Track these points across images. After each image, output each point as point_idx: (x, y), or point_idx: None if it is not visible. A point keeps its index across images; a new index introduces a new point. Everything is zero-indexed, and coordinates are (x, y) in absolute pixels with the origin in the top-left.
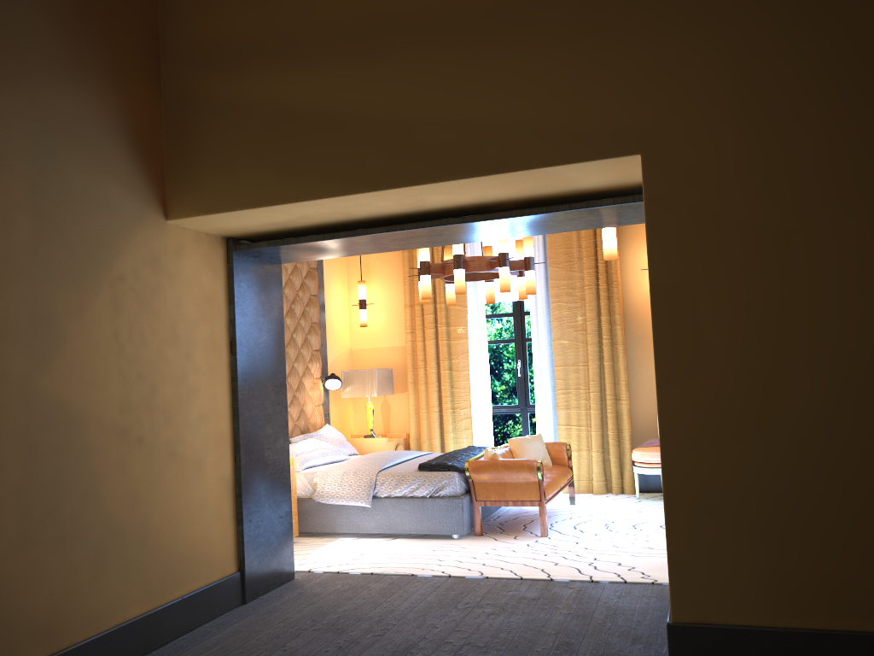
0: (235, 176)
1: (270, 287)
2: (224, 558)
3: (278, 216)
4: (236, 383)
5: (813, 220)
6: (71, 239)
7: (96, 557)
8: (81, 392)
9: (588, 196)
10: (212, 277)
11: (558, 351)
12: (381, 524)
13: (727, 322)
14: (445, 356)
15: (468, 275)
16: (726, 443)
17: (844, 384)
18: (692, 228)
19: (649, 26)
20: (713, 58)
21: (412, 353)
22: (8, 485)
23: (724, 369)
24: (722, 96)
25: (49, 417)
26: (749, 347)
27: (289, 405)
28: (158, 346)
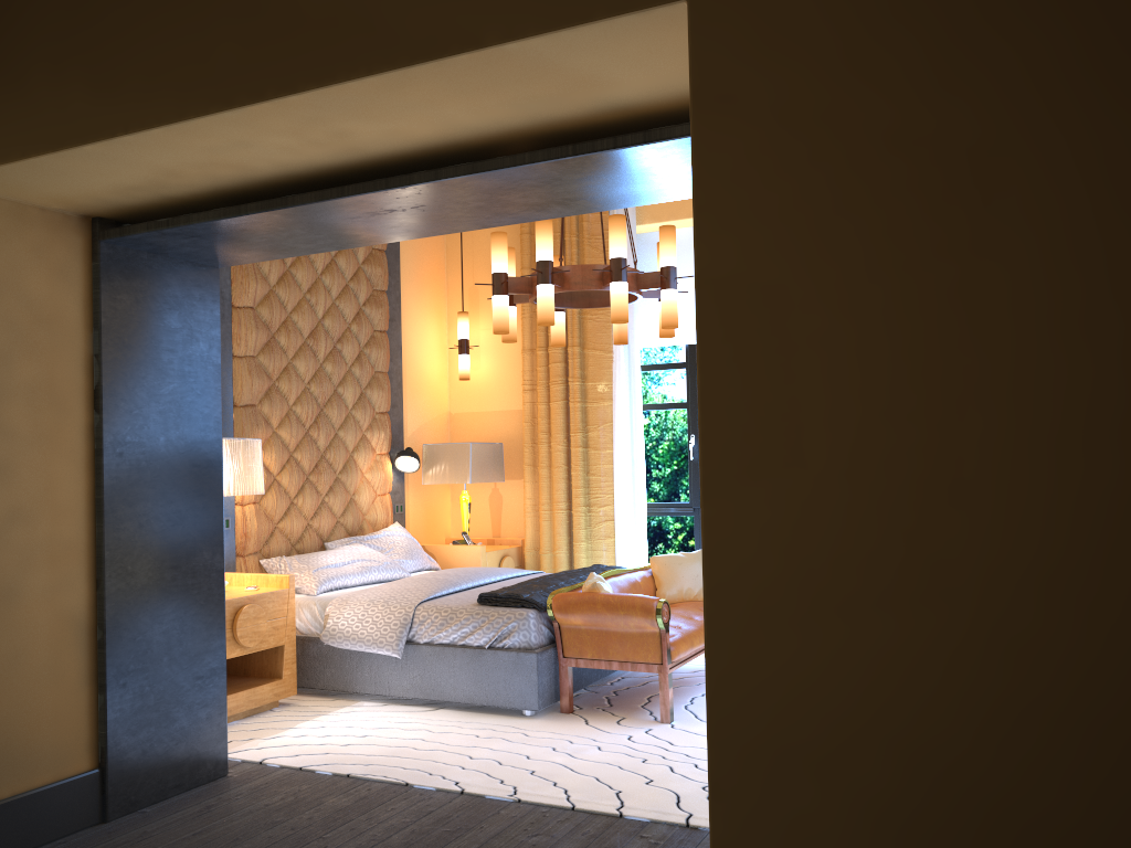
0: (30, 96)
1: (191, 304)
2: (64, 747)
3: (121, 171)
4: (101, 459)
5: (1050, 122)
6: None
7: None
8: None
9: (657, 123)
10: (54, 281)
11: None
12: (419, 686)
13: (849, 357)
14: (577, 426)
15: (582, 298)
16: (838, 622)
17: (1106, 504)
18: (784, 153)
19: None
20: None
21: (532, 420)
22: None
23: (838, 460)
24: None
25: None
26: (895, 412)
27: (328, 493)
28: None
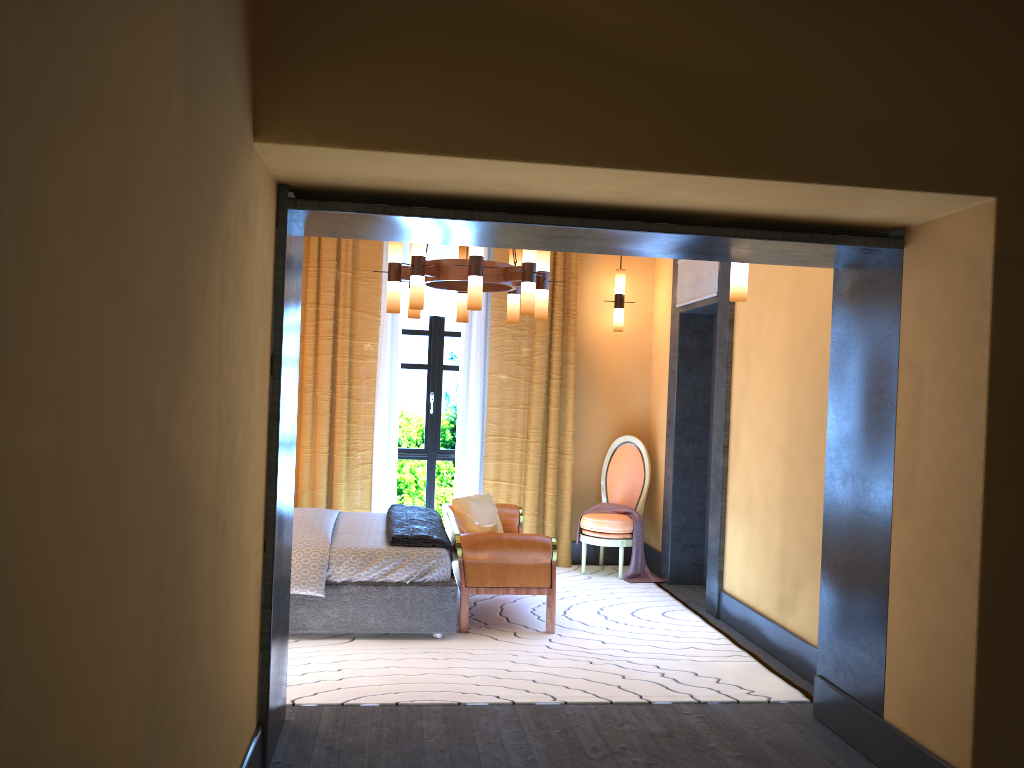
0: (401, 94)
1: (298, 271)
2: (252, 709)
3: (432, 172)
4: (278, 424)
5: None
6: (204, 152)
7: (191, 756)
8: (196, 450)
9: (820, 226)
10: (269, 247)
11: (495, 388)
12: (334, 620)
13: None
14: (345, 379)
15: (446, 281)
16: None
17: None
18: None
19: (1022, 37)
20: None
21: None
22: (144, 651)
23: None
24: None
25: (176, 502)
26: None
27: None
28: (239, 362)
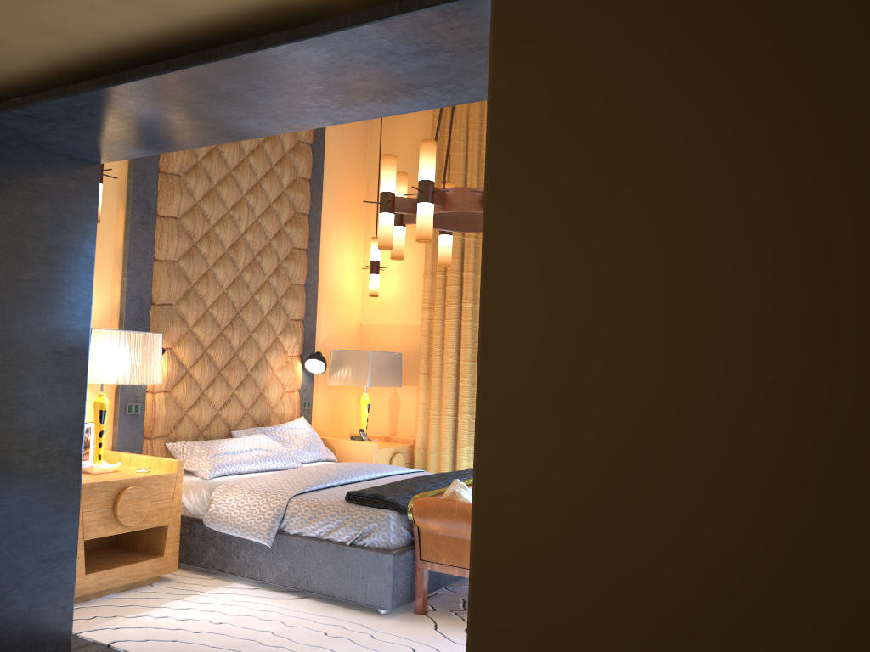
0: None
1: (65, 196)
2: None
3: None
4: None
5: None
6: None
7: None
8: None
9: None
10: None
11: None
12: (286, 574)
13: (715, 226)
14: (467, 342)
15: (467, 223)
16: None
17: None
18: None
19: None
20: None
21: (428, 335)
22: None
23: (687, 393)
24: None
25: None
26: (787, 319)
27: (238, 387)
28: None
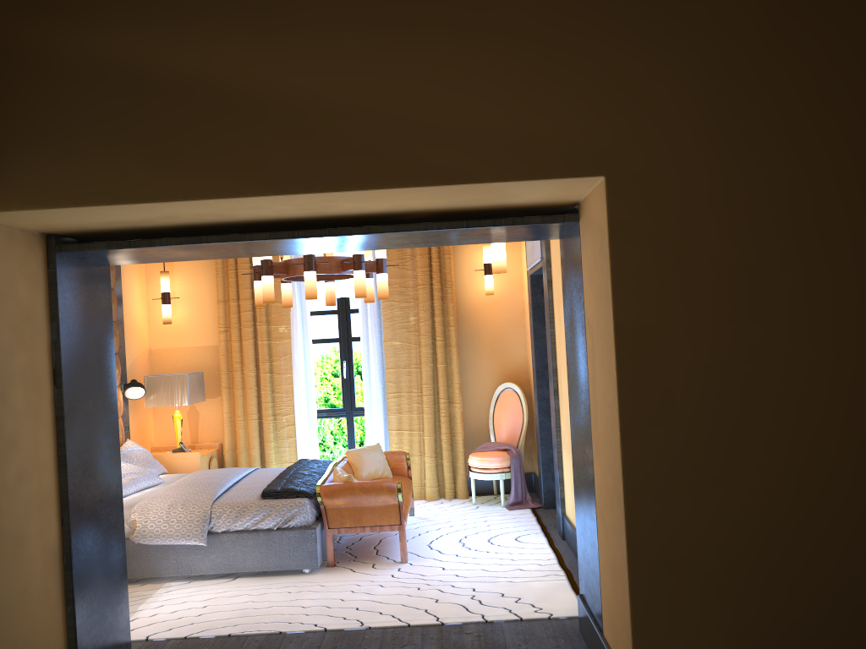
0: (81, 160)
1: (99, 296)
2: None
3: (136, 215)
4: (63, 423)
5: (780, 261)
6: None
7: None
8: None
9: (509, 210)
10: (31, 287)
11: (390, 353)
12: (219, 564)
13: (694, 365)
14: (265, 358)
15: None
16: (692, 495)
17: (806, 431)
18: (659, 262)
19: (615, 33)
20: (683, 77)
21: (227, 354)
22: None
23: (690, 416)
24: (691, 120)
25: None
26: (716, 392)
27: None
28: None
